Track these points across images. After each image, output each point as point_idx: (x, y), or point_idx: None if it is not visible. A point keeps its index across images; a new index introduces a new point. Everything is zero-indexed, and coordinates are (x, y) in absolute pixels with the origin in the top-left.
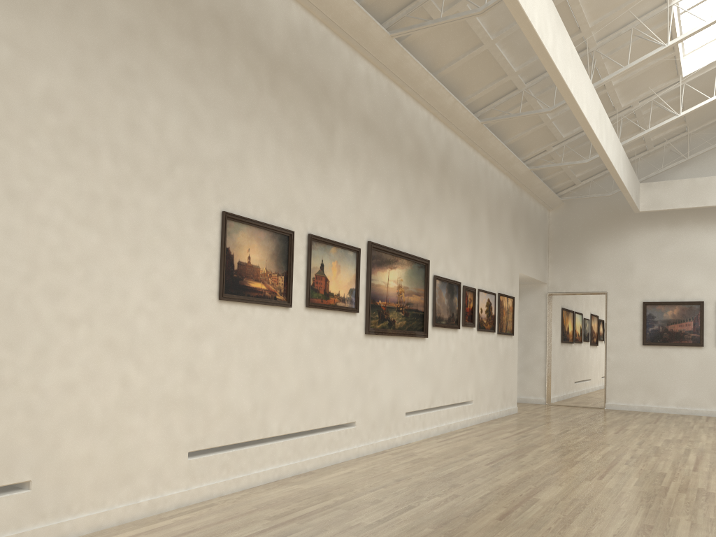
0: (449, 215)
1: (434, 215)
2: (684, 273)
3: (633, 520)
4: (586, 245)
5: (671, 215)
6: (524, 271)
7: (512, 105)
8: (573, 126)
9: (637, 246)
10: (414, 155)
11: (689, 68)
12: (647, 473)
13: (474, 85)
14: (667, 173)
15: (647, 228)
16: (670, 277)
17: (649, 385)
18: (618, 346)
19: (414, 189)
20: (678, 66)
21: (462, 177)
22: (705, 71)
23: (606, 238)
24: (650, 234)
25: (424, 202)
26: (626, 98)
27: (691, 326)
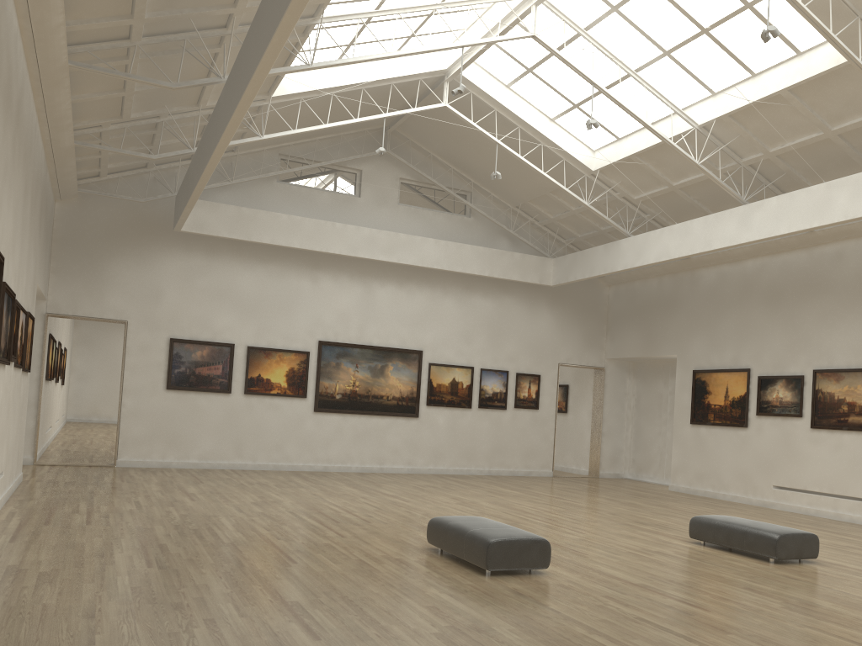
0: (15, 189)
1: (8, 187)
2: (218, 310)
3: (412, 604)
4: (105, 258)
5: (208, 241)
6: (39, 282)
7: (107, 57)
8: (148, 107)
9: (168, 270)
10: (6, 86)
11: (279, 90)
12: (315, 546)
13: (85, 11)
14: (207, 192)
15: (181, 251)
16: (202, 312)
17: (171, 437)
18: (137, 389)
19: (2, 141)
20: (276, 85)
21: (25, 136)
22: (290, 99)
23: (132, 253)
24: (184, 259)
25: (5, 164)
26: (214, 98)
27: (220, 370)
